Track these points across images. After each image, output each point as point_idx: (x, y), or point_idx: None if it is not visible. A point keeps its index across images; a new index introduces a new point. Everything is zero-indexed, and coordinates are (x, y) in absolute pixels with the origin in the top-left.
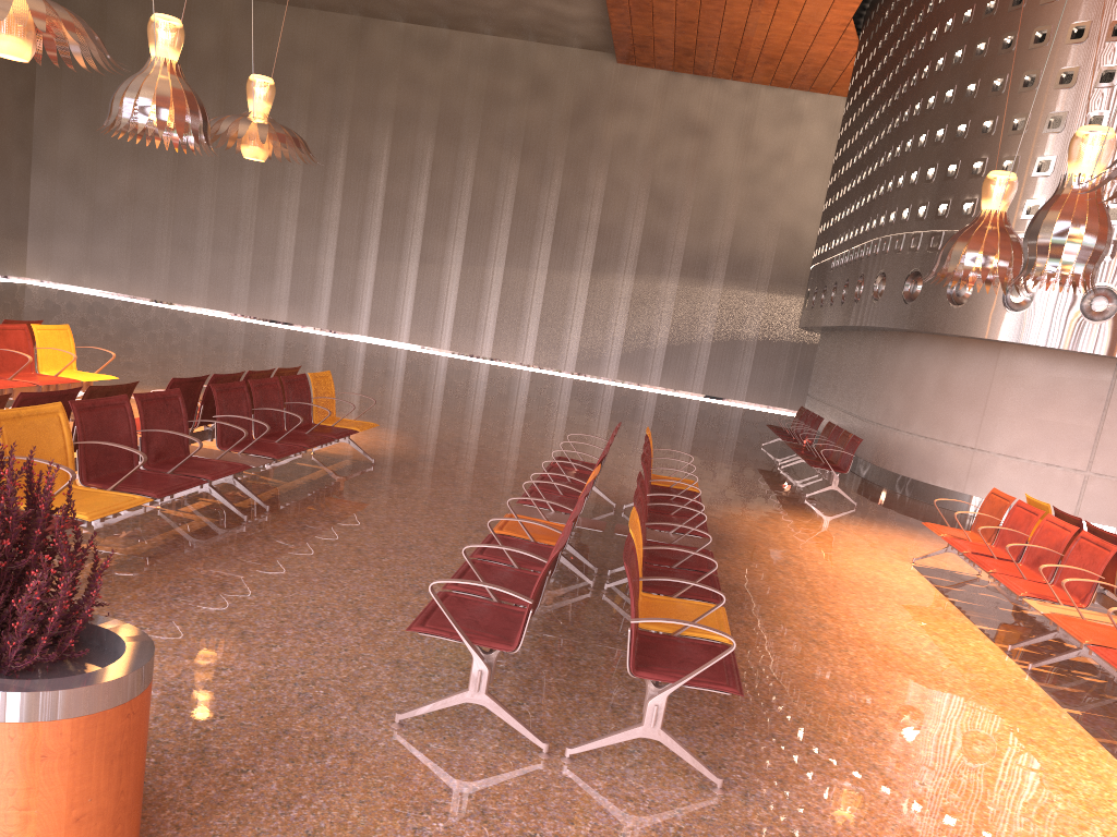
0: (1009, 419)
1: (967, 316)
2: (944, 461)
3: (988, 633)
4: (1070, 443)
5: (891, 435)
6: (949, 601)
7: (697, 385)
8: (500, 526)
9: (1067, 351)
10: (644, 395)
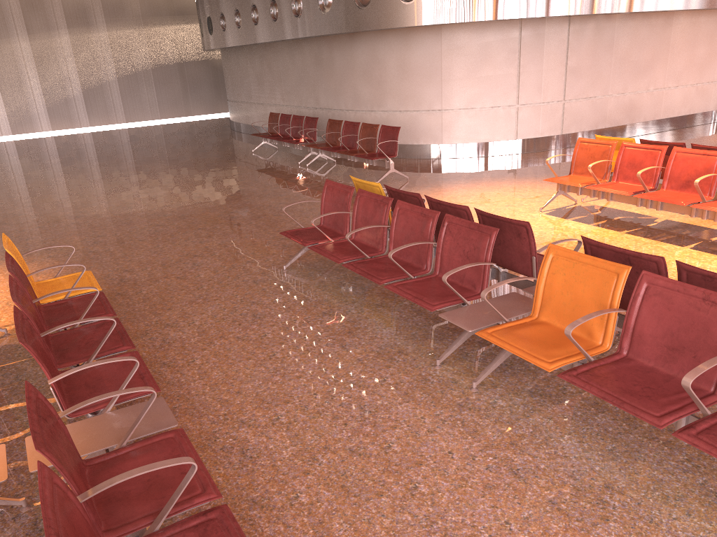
0: (461, 81)
1: (420, 9)
2: (421, 125)
3: (703, 250)
4: (503, 88)
5: (368, 116)
6: (627, 234)
7: (120, 116)
8: (536, 358)
9: (489, 21)
10: (94, 137)
